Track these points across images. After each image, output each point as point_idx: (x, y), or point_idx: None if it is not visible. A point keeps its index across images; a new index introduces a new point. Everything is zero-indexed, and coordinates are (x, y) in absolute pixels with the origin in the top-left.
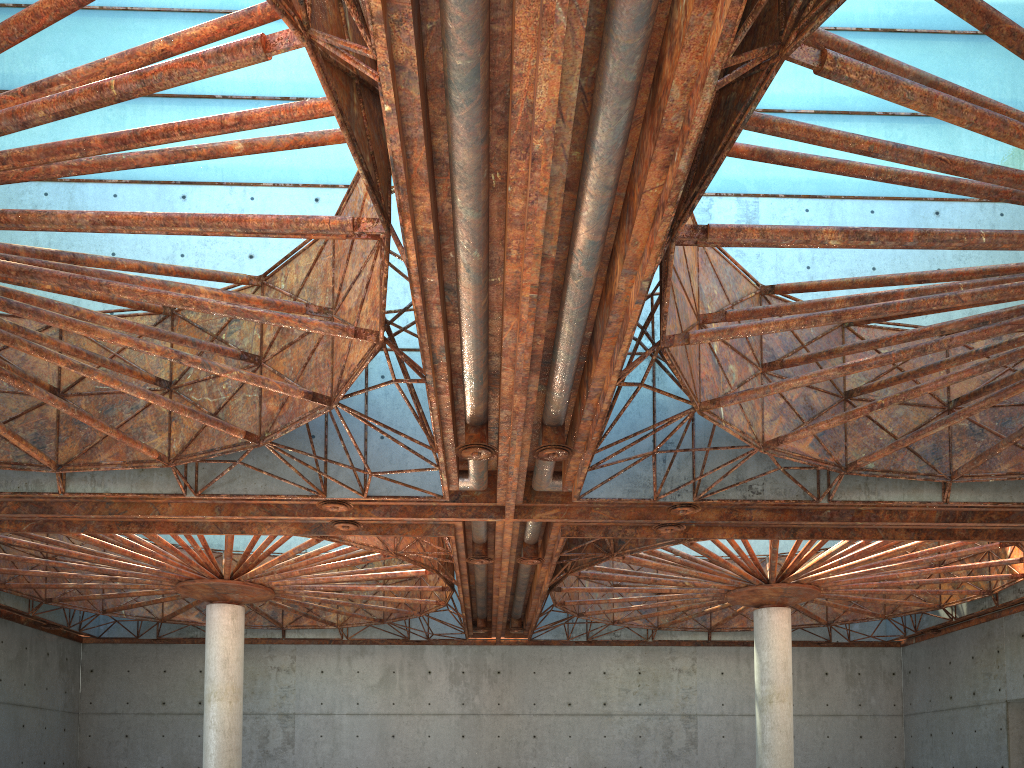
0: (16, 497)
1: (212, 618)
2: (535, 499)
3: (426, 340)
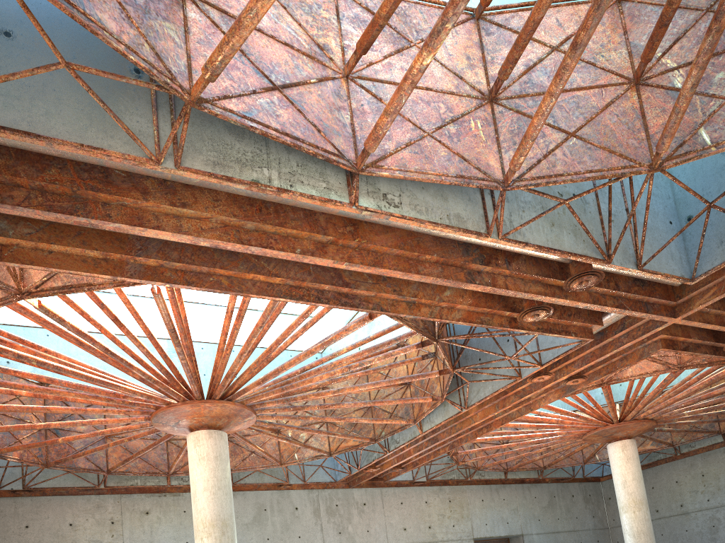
0: (423, 439)
1: (609, 454)
2: (686, 292)
3: (365, 309)
